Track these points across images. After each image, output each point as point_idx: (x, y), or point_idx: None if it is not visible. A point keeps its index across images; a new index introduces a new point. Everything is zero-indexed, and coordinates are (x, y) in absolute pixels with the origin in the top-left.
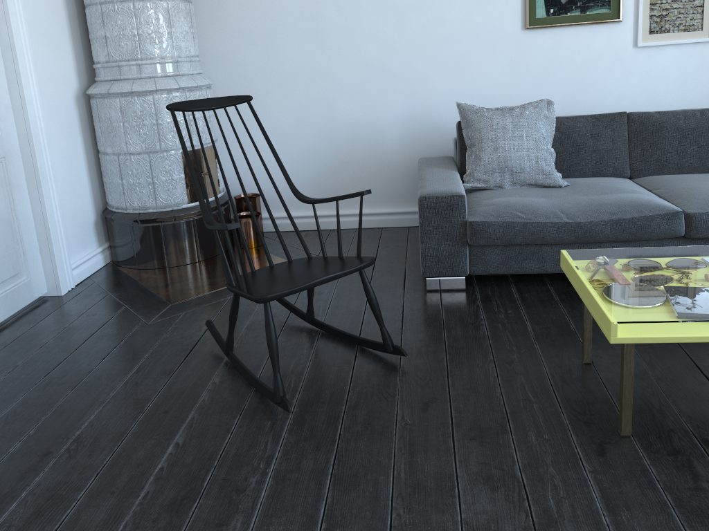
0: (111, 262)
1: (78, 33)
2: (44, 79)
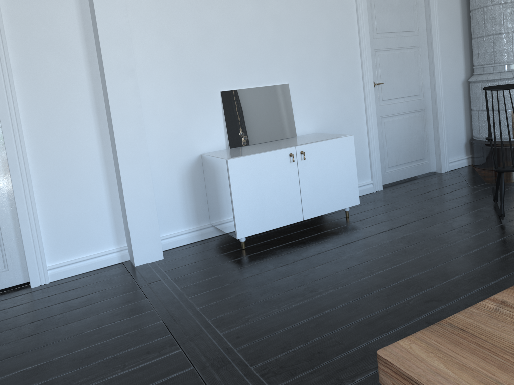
0: (471, 165)
1: (468, 51)
2: (446, 75)
